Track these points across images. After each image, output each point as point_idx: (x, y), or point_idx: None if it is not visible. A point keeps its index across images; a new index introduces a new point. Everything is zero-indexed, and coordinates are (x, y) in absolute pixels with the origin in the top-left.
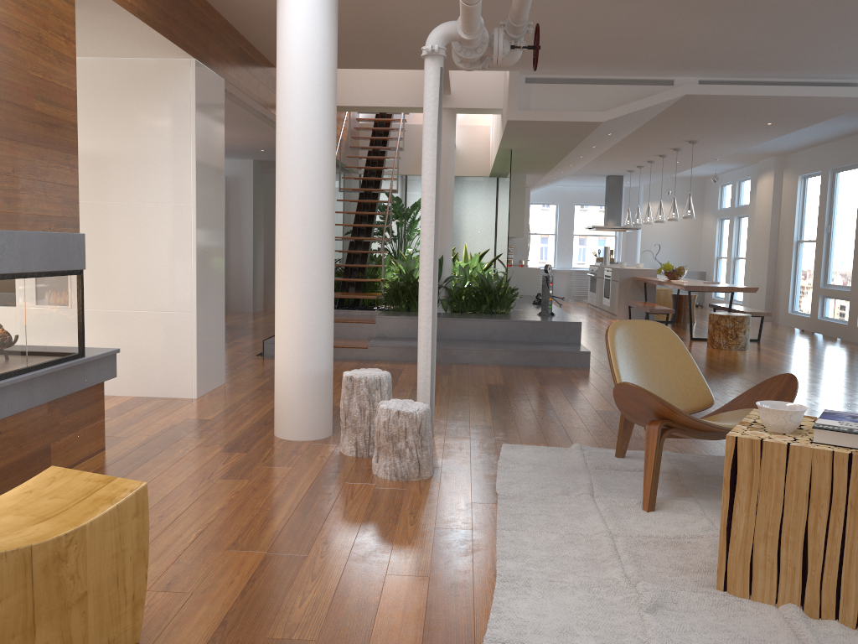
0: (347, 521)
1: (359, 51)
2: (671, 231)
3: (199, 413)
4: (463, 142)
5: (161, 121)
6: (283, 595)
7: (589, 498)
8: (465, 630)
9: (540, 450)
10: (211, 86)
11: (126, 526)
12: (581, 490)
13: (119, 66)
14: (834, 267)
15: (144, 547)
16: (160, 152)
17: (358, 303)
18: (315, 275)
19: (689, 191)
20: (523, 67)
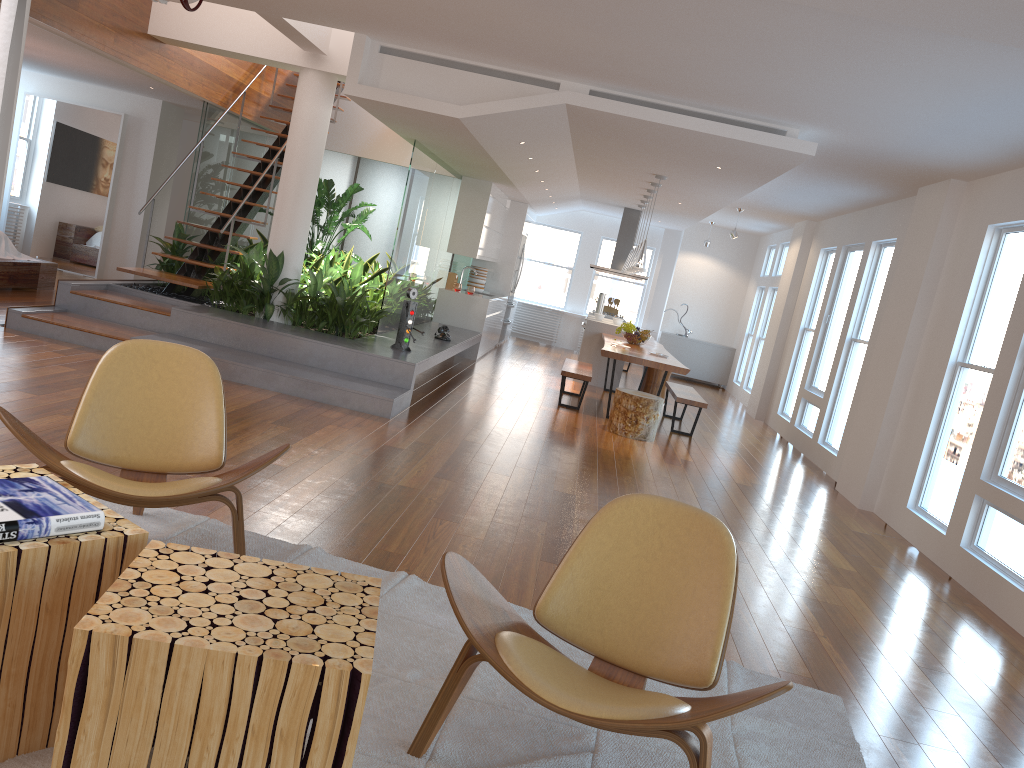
0: None
1: None
2: (707, 291)
3: None
4: None
5: None
6: None
7: None
8: None
9: None
10: None
11: None
12: None
13: None
14: (822, 367)
15: None
16: None
17: (191, 291)
18: None
19: (738, 248)
20: (365, 30)
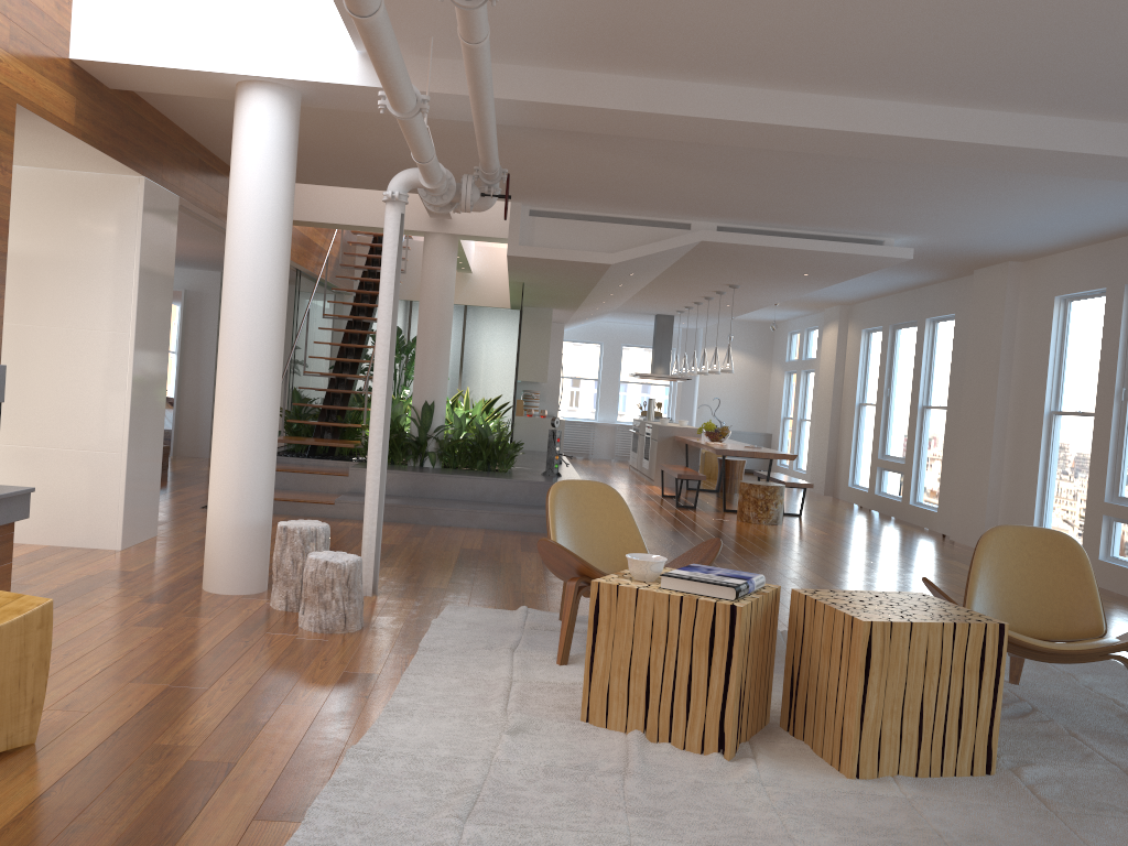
0: (257, 663)
1: (339, 171)
2: (734, 383)
3: (122, 565)
4: (482, 267)
5: (101, 240)
6: (177, 716)
7: (508, 652)
8: (338, 742)
9: (483, 612)
10: (162, 205)
11: (31, 635)
12: (504, 645)
13: (58, 178)
14: (893, 436)
15: (46, 657)
16: (98, 274)
17: (333, 451)
18: (256, 419)
19: (756, 337)
20: (525, 199)
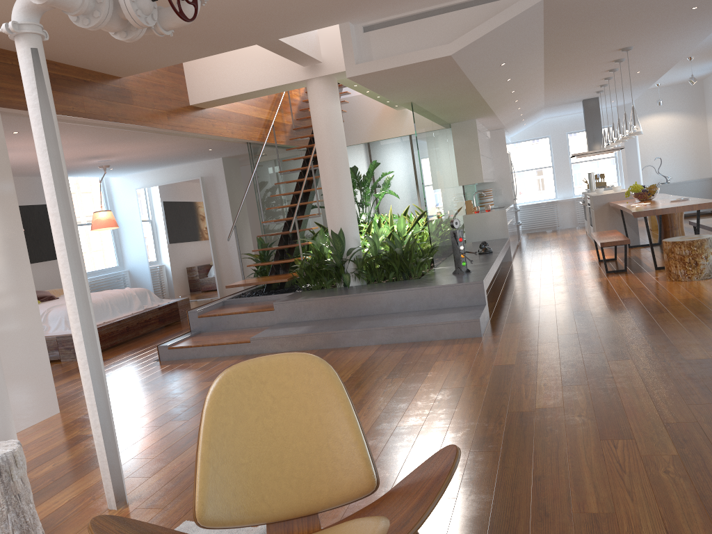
0: None
1: (162, 43)
2: (672, 141)
3: None
4: None
5: None
6: None
7: None
8: None
9: None
10: None
11: None
12: None
13: None
14: None
15: None
16: None
17: (283, 284)
18: None
19: (686, 97)
20: (346, 16)
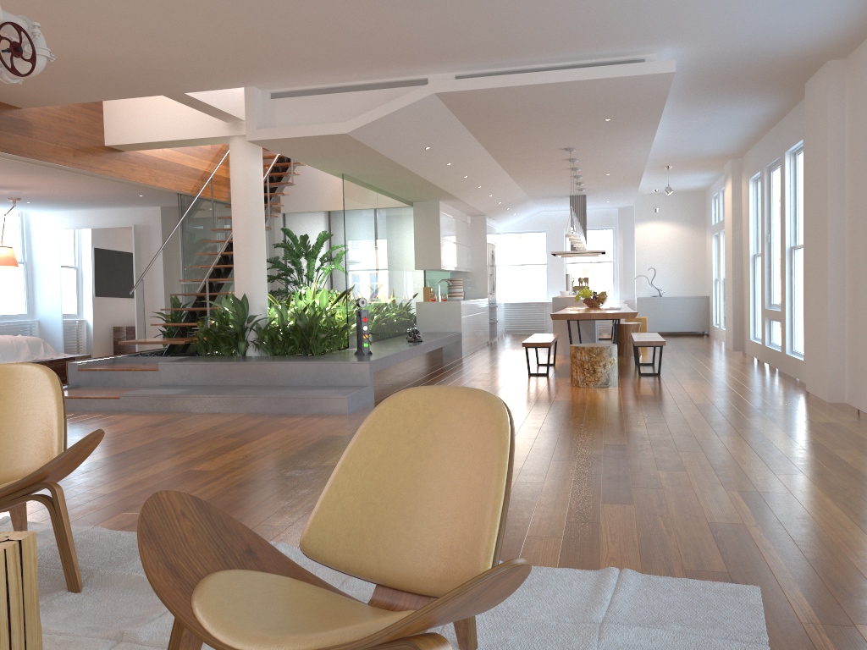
0: None
1: (57, 82)
2: (670, 252)
3: None
4: None
5: None
6: None
7: None
8: None
9: None
10: None
11: None
12: None
13: None
14: (776, 284)
15: None
16: None
17: (186, 348)
18: None
19: (687, 207)
20: (249, 81)
